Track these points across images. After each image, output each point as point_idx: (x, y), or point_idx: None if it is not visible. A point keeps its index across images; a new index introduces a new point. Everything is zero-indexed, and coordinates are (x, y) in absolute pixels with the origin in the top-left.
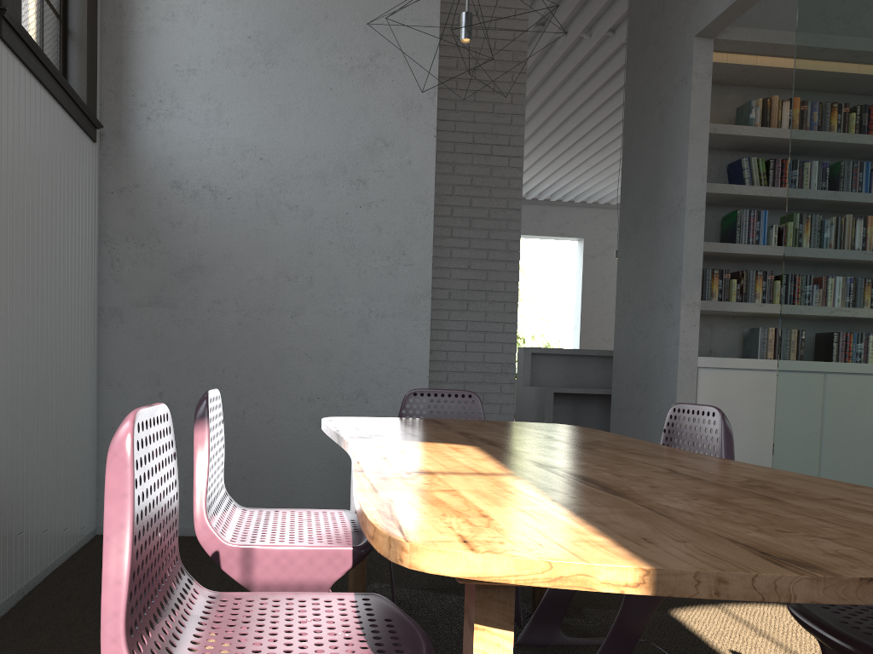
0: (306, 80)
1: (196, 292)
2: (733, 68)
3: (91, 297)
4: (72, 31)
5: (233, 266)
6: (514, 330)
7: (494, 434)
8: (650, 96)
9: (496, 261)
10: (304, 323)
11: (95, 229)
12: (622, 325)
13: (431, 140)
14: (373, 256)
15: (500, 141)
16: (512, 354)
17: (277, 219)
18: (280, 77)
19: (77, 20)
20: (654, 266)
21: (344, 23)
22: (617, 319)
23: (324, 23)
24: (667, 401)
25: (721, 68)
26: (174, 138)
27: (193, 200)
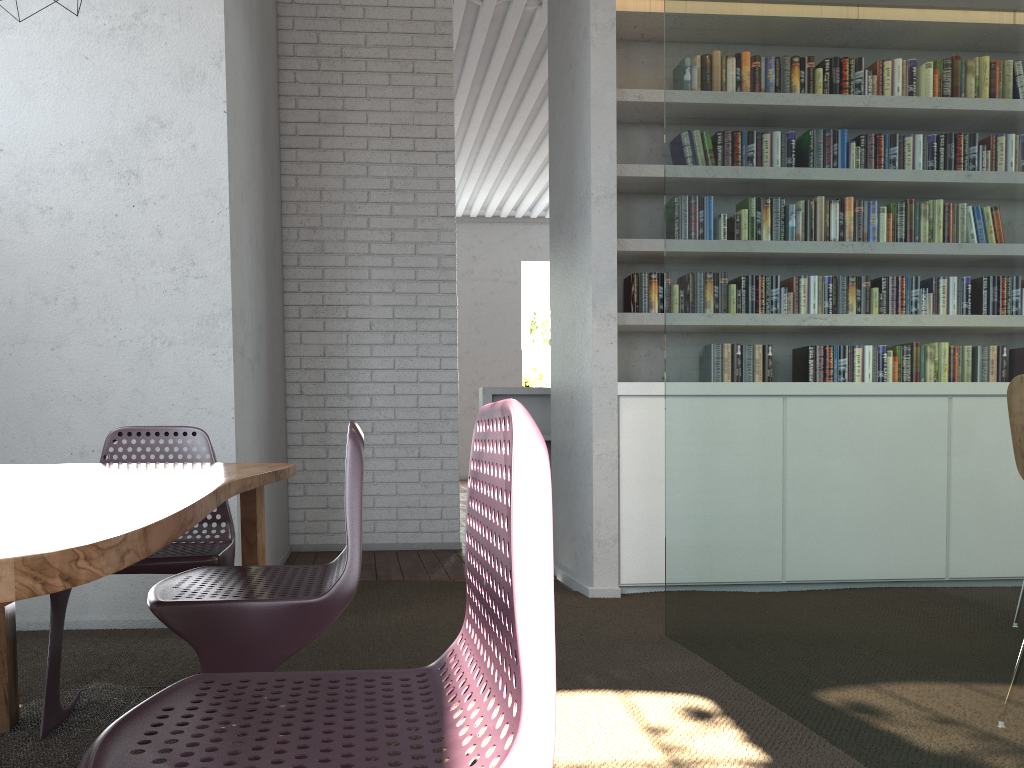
0: (54, 48)
1: None
2: (662, 19)
3: None
4: None
5: None
6: (454, 366)
7: (68, 472)
8: (564, 60)
9: (427, 282)
10: (70, 356)
11: None
12: (555, 350)
13: (221, 116)
14: (154, 268)
15: (424, 133)
16: (453, 396)
17: (26, 226)
18: (20, 46)
19: None
20: (573, 273)
21: None
22: (552, 344)
23: None
24: (587, 440)
25: (647, 20)
26: None
27: None
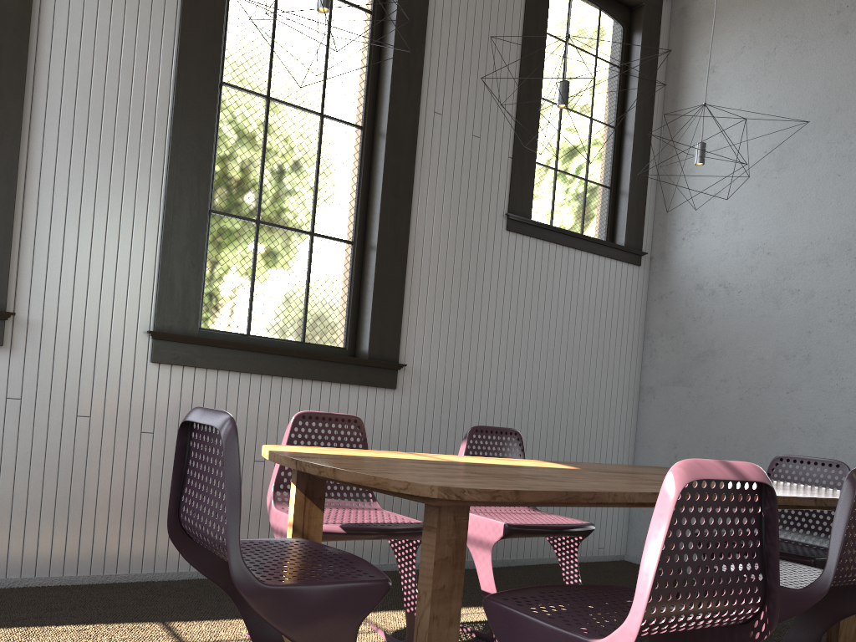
0: (814, 174)
1: (707, 373)
2: None
3: (627, 379)
4: (619, 194)
5: (738, 349)
6: None
7: None
8: None
9: None
10: (799, 398)
11: (636, 329)
12: None
13: None
14: None
15: None
16: None
17: (779, 304)
18: (790, 178)
19: (623, 186)
20: None
21: (855, 109)
22: None
23: (834, 116)
24: None
25: None
26: (700, 250)
27: (711, 297)
